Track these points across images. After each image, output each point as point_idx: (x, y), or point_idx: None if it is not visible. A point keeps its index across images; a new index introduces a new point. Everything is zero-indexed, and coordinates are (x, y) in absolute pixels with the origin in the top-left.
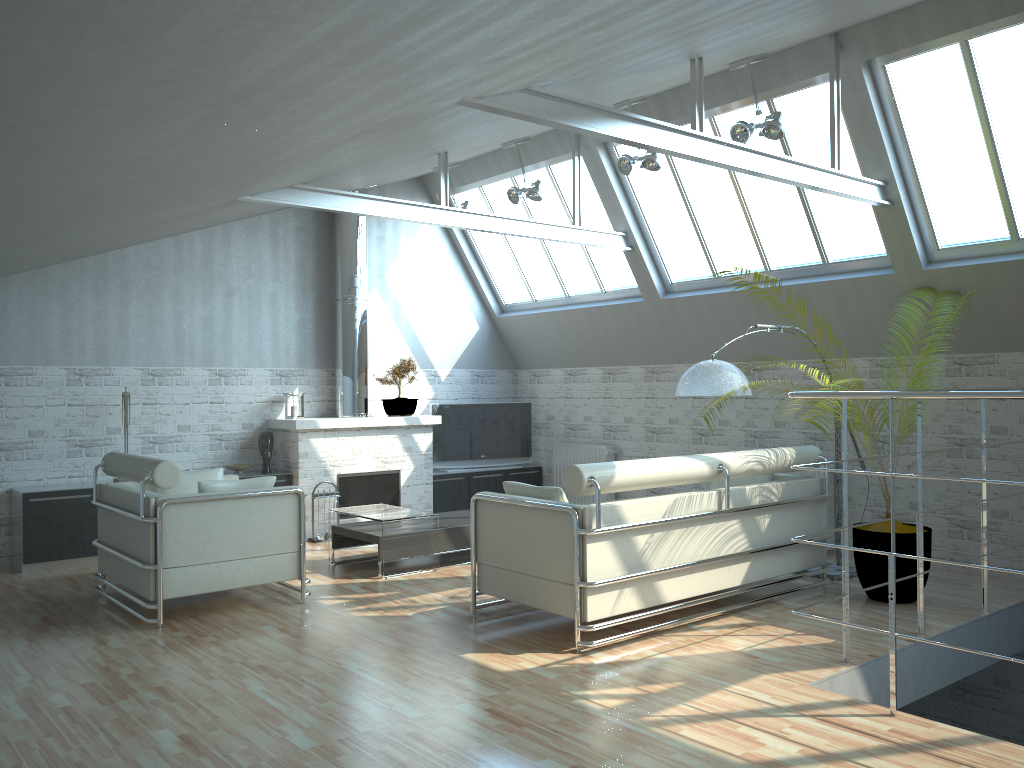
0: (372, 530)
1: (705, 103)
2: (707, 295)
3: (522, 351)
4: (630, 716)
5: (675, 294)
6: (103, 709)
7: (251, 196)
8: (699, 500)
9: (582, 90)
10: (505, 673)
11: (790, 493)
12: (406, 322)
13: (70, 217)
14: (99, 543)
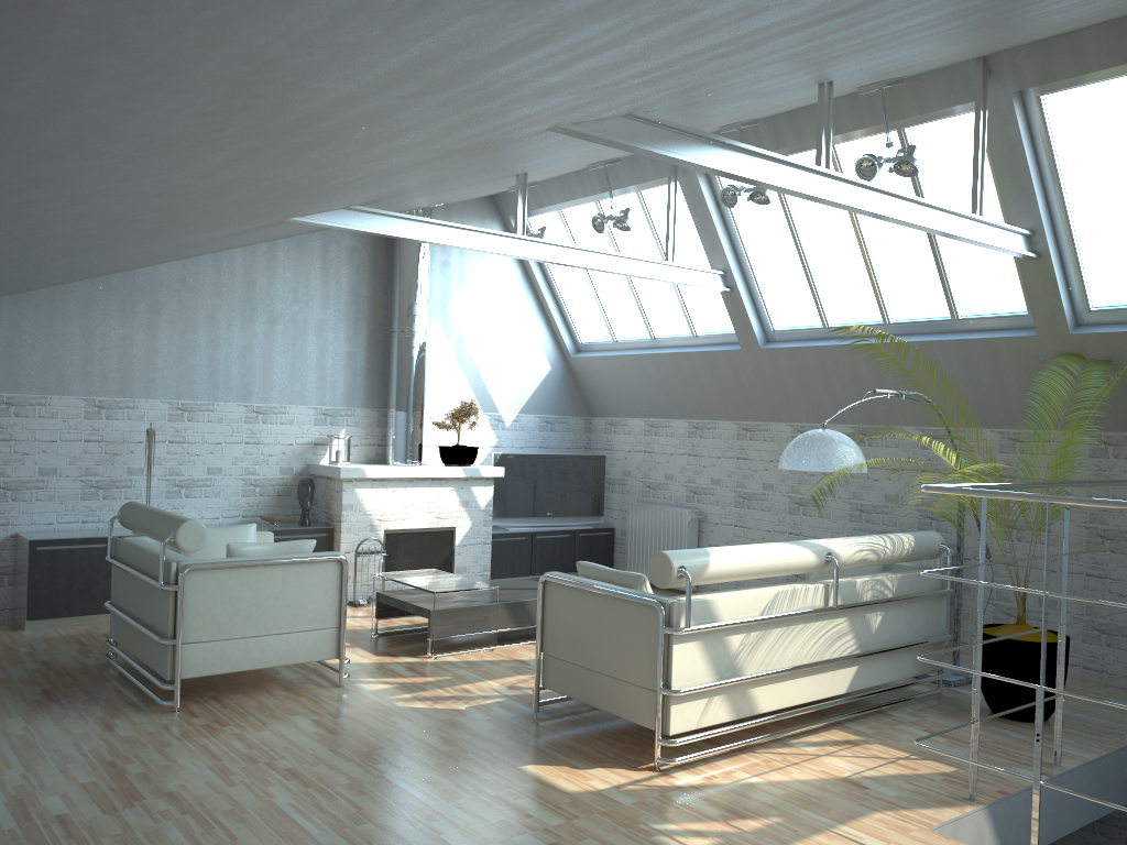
0: (422, 601)
1: None
2: (814, 347)
3: (598, 396)
4: None
5: (777, 343)
6: (104, 820)
7: (301, 217)
8: (803, 595)
9: (690, 114)
10: (573, 794)
11: (906, 587)
12: (469, 359)
13: (91, 241)
14: (112, 606)
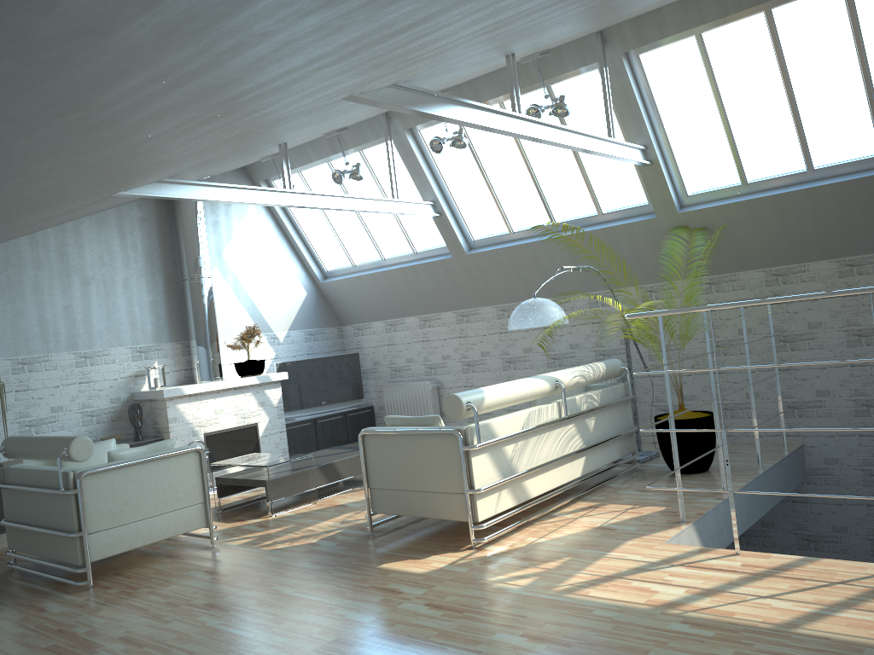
0: (255, 476)
1: (496, 91)
2: (506, 248)
3: (346, 309)
4: (544, 589)
5: (478, 249)
6: None
7: (125, 191)
8: (545, 411)
9: (421, 84)
10: (424, 574)
11: (606, 398)
12: (245, 294)
13: None
14: (9, 522)
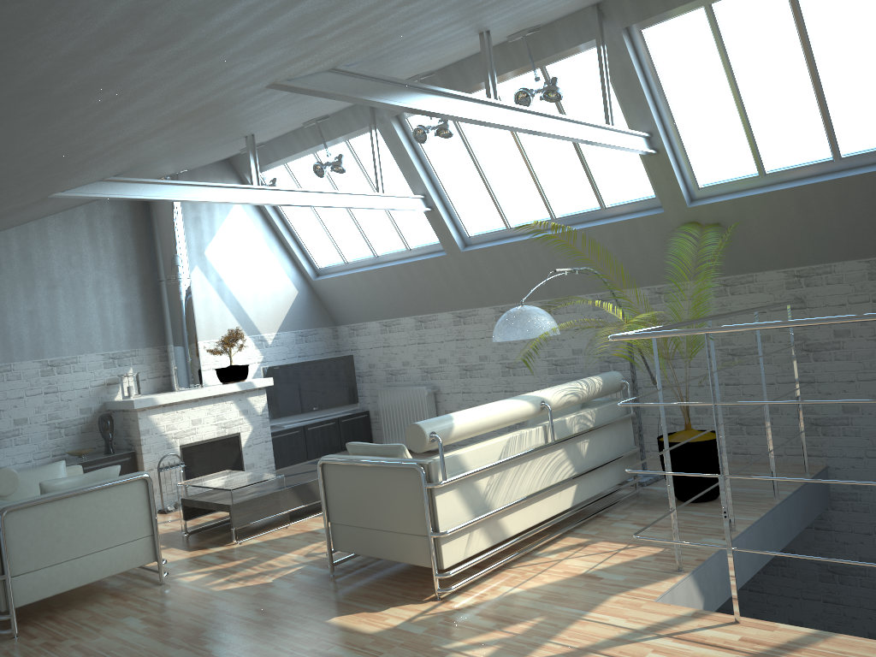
0: (221, 498)
1: None
2: (502, 245)
3: (339, 309)
4: None
5: (474, 246)
6: None
7: (62, 192)
8: (528, 437)
9: (382, 67)
10: (374, 635)
11: (602, 417)
12: (229, 294)
13: None
14: None
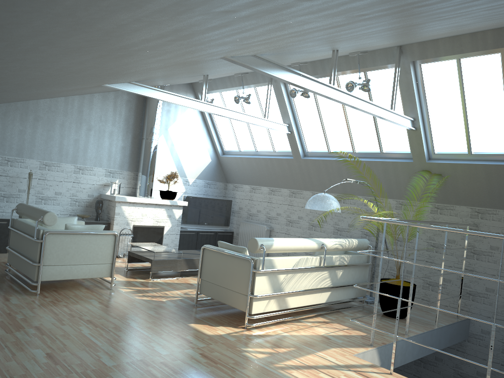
0: (148, 256)
1: None
2: (324, 160)
3: (231, 174)
4: (269, 363)
5: (308, 157)
6: (7, 335)
7: (109, 84)
8: (311, 260)
9: (279, 57)
10: (210, 335)
11: (353, 261)
12: (176, 153)
13: (18, 86)
14: (10, 248)
